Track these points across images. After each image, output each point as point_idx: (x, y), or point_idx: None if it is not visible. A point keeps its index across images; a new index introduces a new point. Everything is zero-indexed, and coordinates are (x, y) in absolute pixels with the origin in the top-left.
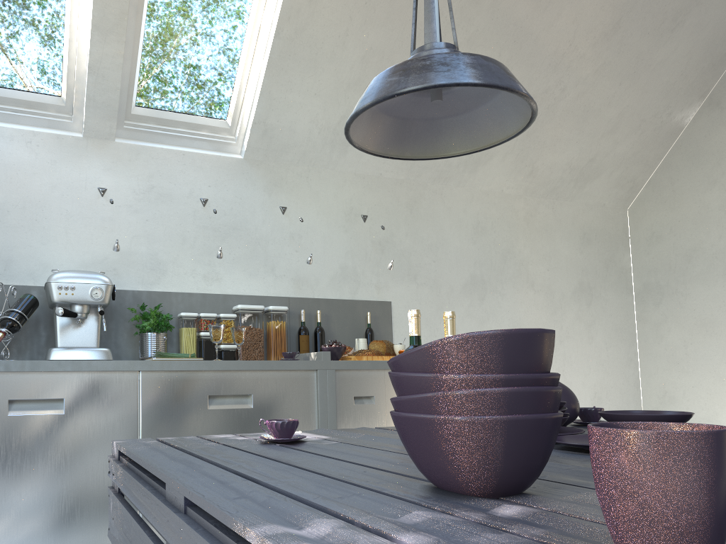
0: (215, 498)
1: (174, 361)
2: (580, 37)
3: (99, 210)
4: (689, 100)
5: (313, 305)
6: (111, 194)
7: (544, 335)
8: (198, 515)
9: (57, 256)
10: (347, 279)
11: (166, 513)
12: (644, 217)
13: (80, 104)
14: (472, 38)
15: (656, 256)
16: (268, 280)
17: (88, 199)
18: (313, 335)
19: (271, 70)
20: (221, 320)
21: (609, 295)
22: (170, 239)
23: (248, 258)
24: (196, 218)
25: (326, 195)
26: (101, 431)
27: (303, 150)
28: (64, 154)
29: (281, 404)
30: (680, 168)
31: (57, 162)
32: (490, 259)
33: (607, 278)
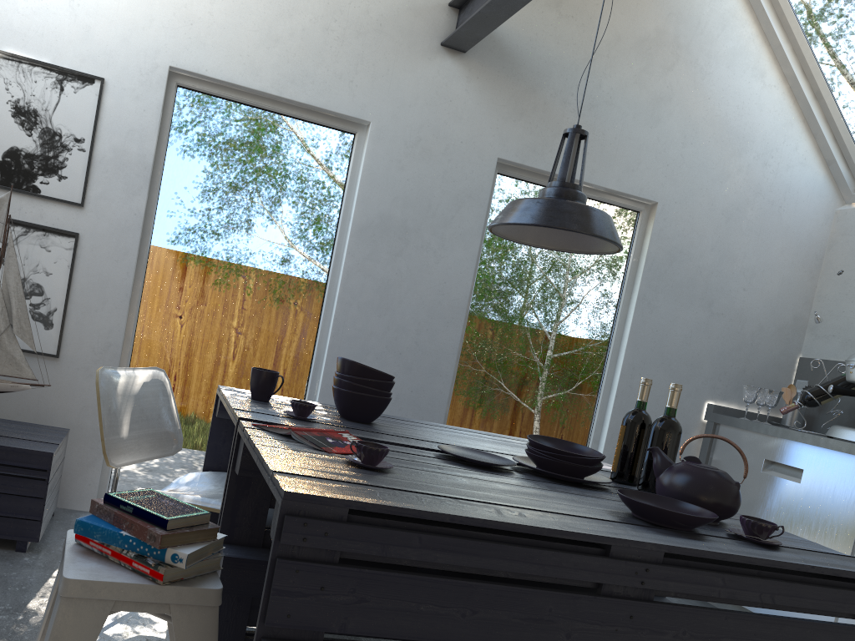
0: None
1: None
2: None
3: None
4: None
5: None
6: None
7: (342, 359)
8: None
9: None
10: None
11: None
12: None
13: None
14: None
15: None
16: None
17: None
18: None
19: None
20: None
21: None
22: None
23: None
24: None
25: None
26: (825, 511)
27: None
28: None
29: None
30: None
31: None
32: None
33: None
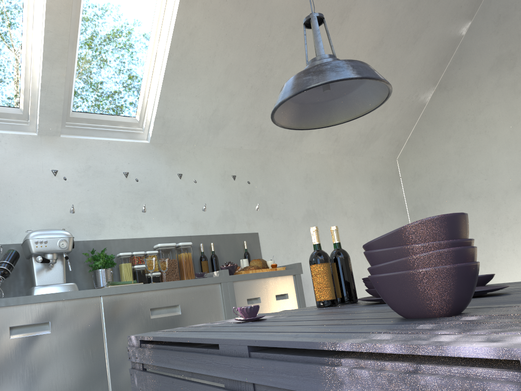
0: (282, 339)
1: (124, 286)
2: (360, 50)
3: (54, 185)
4: (427, 86)
5: (207, 240)
6: (61, 174)
7: (464, 216)
8: (267, 353)
9: (26, 220)
10: (228, 220)
11: (228, 362)
12: (408, 163)
13: (34, 112)
14: (294, 54)
15: (419, 187)
16: (175, 225)
17: (45, 178)
18: (210, 260)
19: (166, 81)
20: (148, 256)
21: (393, 216)
22: (105, 202)
23: (160, 211)
24: (122, 186)
25: (207, 164)
26: (78, 342)
27: (190, 134)
28: (25, 148)
29: (200, 309)
30: (427, 130)
31: (20, 154)
32: (317, 198)
33: (390, 204)
